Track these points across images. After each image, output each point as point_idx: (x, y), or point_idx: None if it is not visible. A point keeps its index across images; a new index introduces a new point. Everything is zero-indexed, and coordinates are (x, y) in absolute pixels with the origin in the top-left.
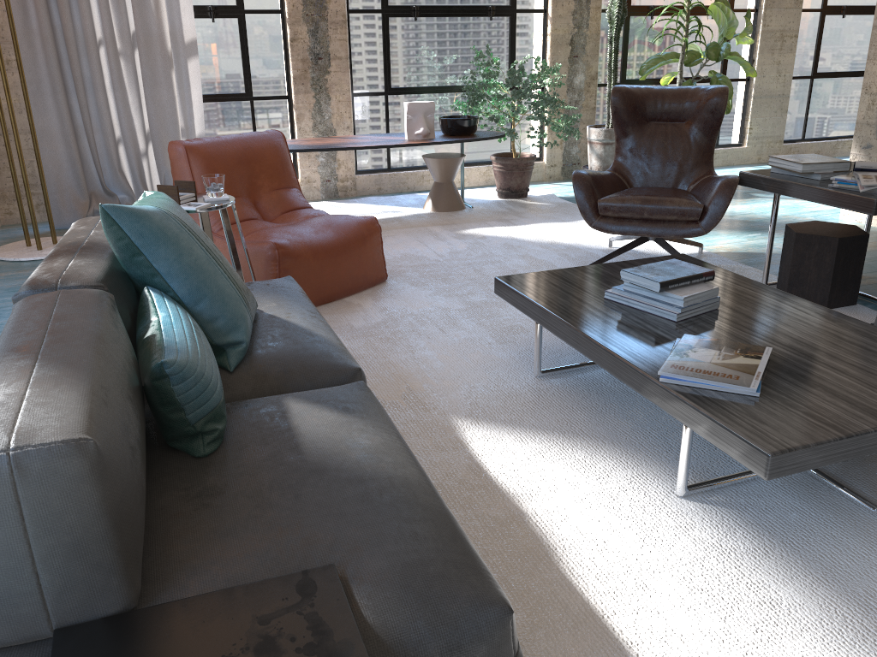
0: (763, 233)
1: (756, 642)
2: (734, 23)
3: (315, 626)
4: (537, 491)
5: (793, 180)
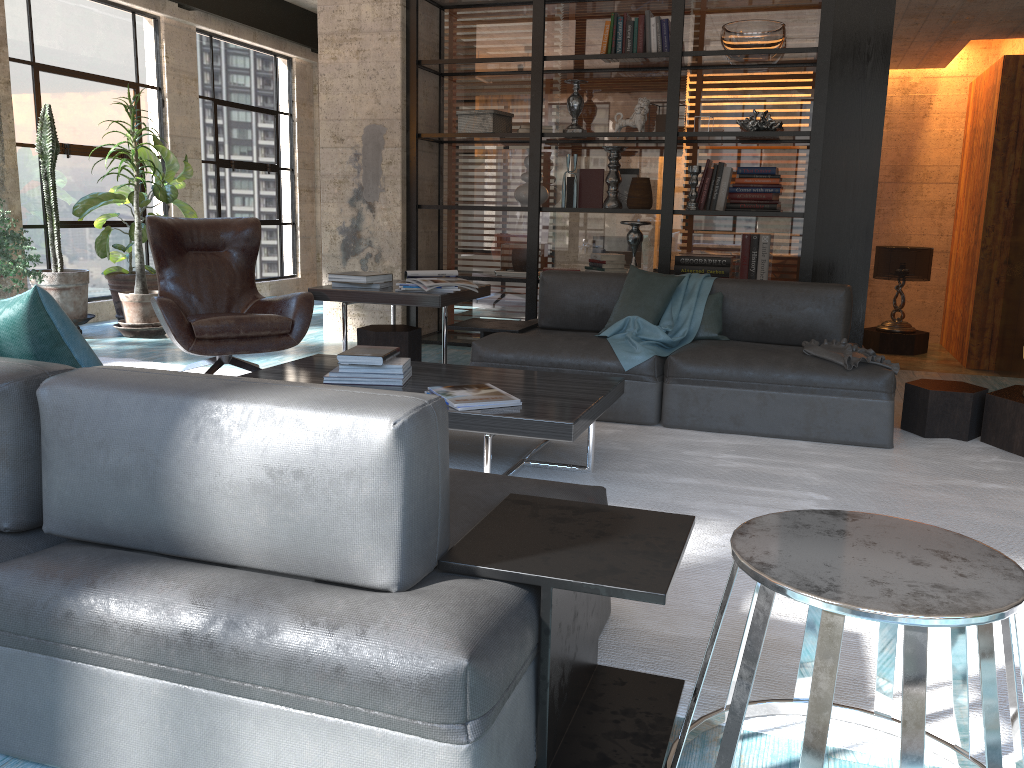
0: (285, 355)
1: None
2: (174, 167)
3: (561, 508)
4: None
5: (362, 289)
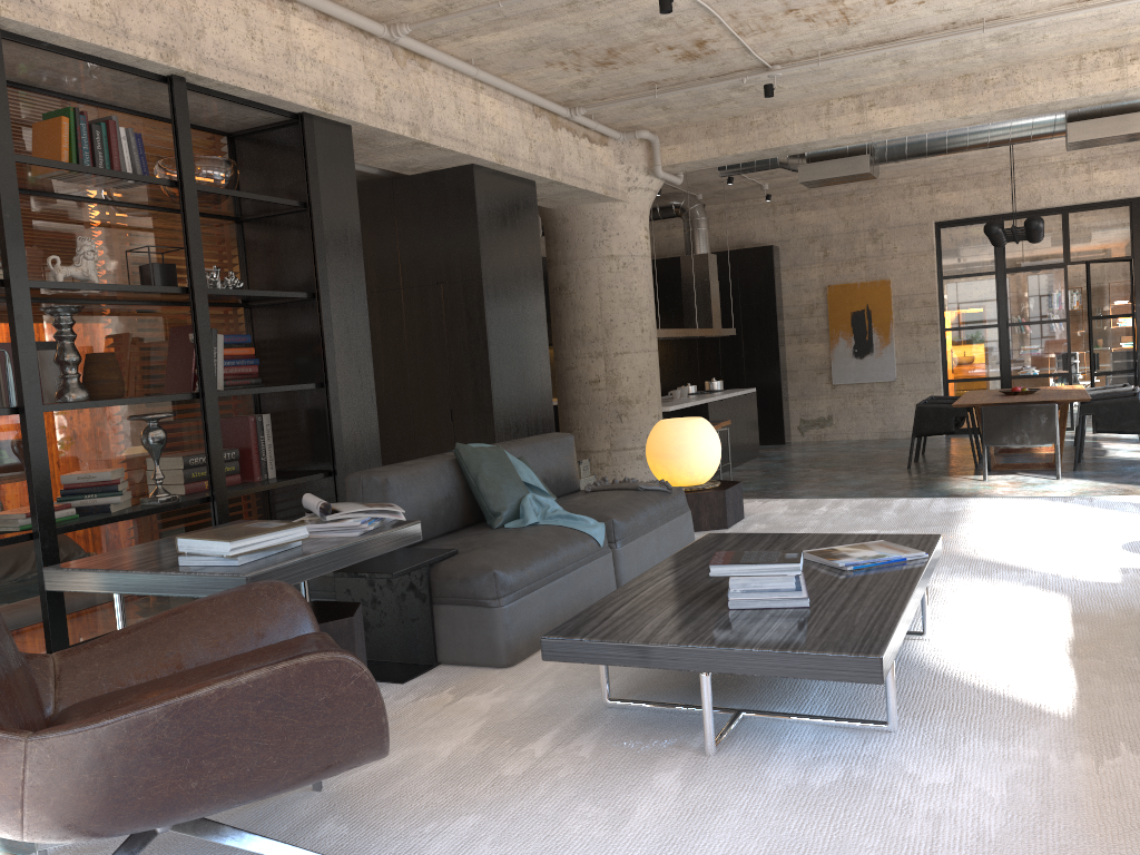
0: None
1: (992, 605)
2: None
3: None
4: (1041, 660)
5: (315, 548)
